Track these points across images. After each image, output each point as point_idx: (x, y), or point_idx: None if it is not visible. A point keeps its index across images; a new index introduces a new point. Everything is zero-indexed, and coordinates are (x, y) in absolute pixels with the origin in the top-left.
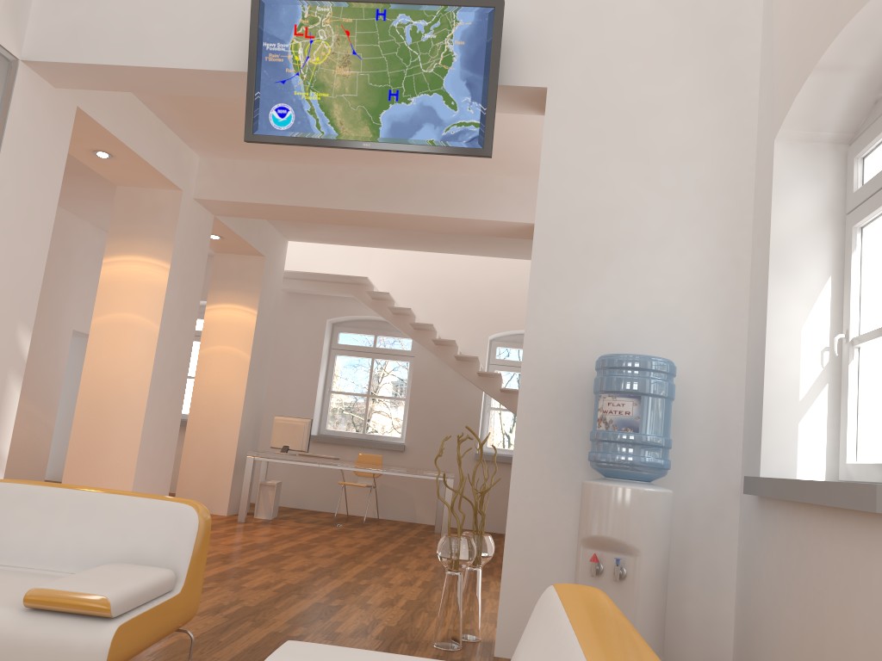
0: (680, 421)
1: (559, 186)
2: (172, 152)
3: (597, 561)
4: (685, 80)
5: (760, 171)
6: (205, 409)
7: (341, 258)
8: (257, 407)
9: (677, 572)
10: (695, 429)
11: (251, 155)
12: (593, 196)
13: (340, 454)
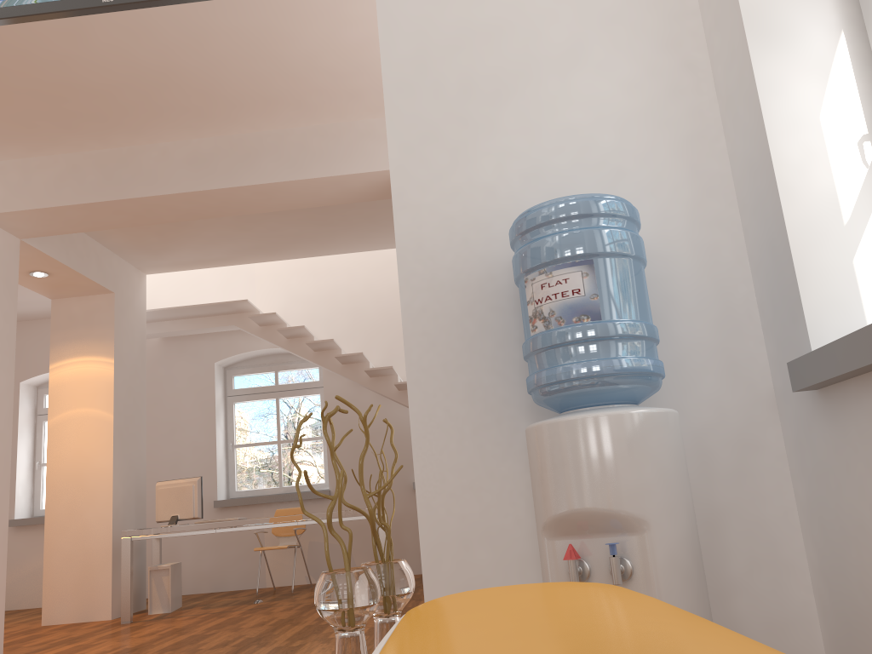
0: (659, 312)
1: (408, 10)
2: None
3: (577, 557)
4: None
5: None
6: (65, 491)
7: (220, 290)
8: (135, 477)
9: (708, 552)
10: (685, 320)
11: (45, 146)
12: (460, 15)
13: (256, 517)
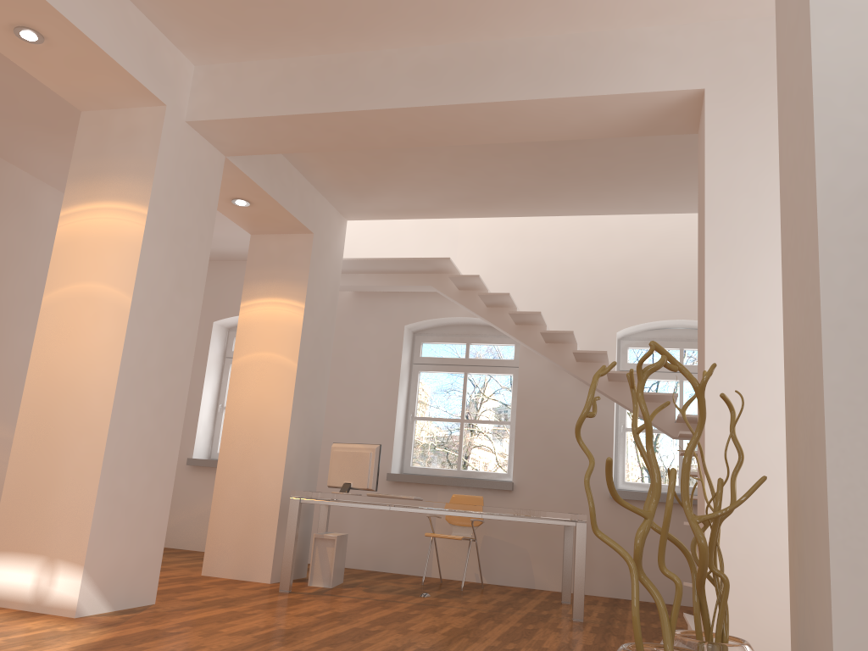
0: None
1: None
2: (143, 43)
3: None
4: None
5: None
6: (241, 437)
7: (419, 249)
8: (311, 434)
9: None
10: None
11: (261, 47)
12: None
13: (429, 498)
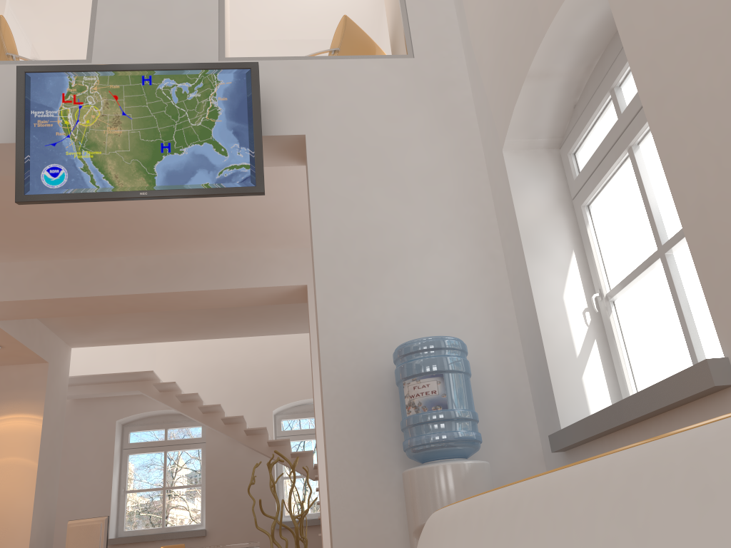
0: (476, 402)
1: (329, 212)
2: None
3: None
4: (418, 120)
5: (495, 180)
6: None
7: (126, 361)
8: (48, 516)
9: None
10: (492, 408)
11: (28, 255)
12: (360, 217)
13: None
